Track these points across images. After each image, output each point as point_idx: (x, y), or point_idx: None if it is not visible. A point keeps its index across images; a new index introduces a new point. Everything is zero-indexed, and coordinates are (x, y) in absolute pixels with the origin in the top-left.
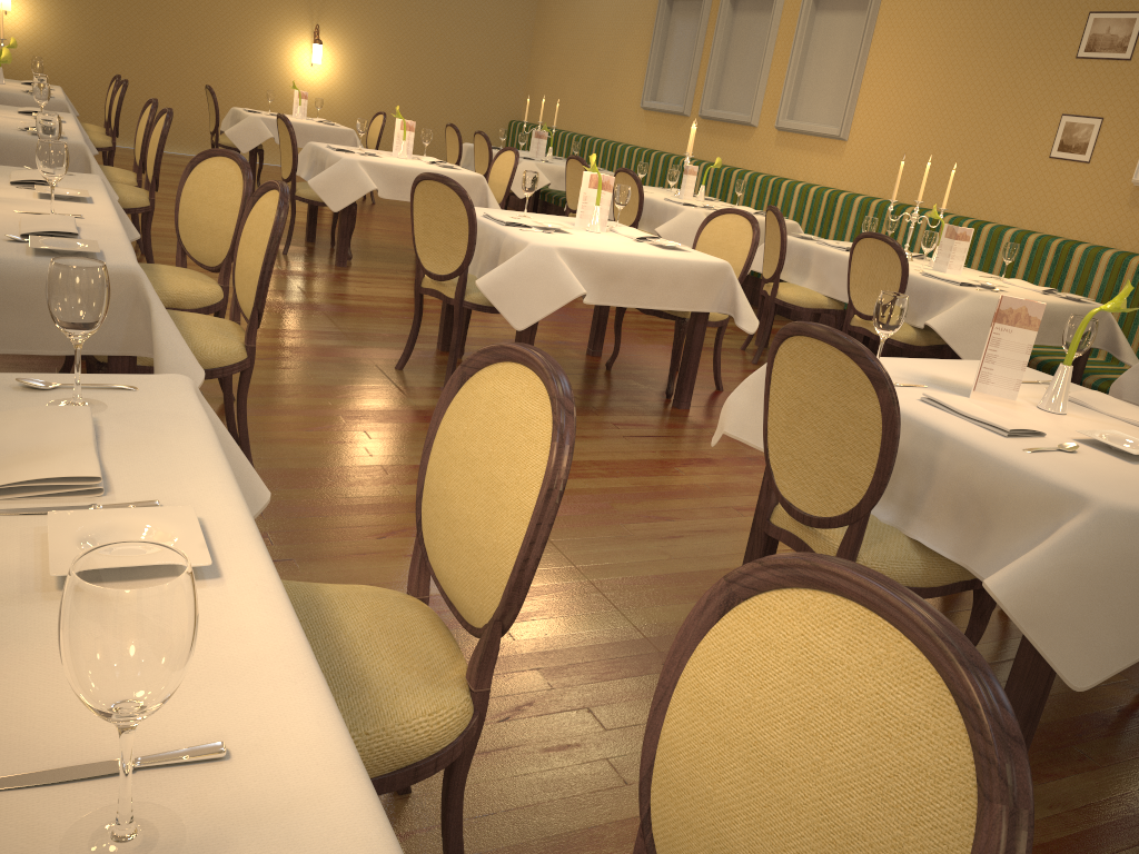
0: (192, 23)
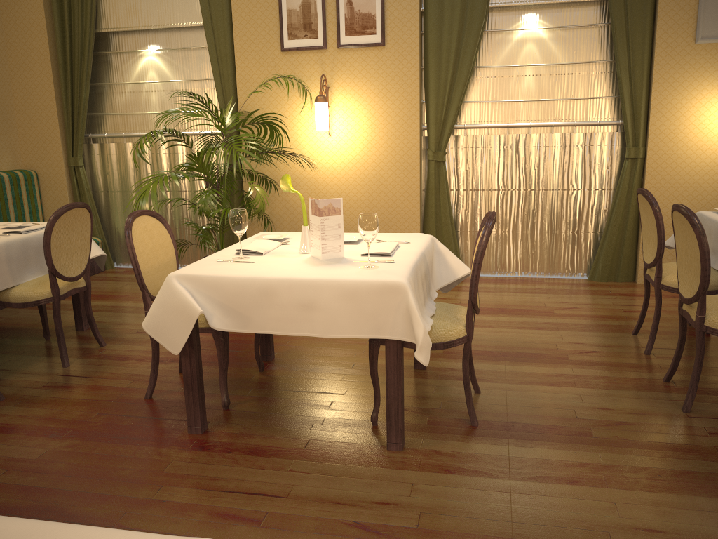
0: None
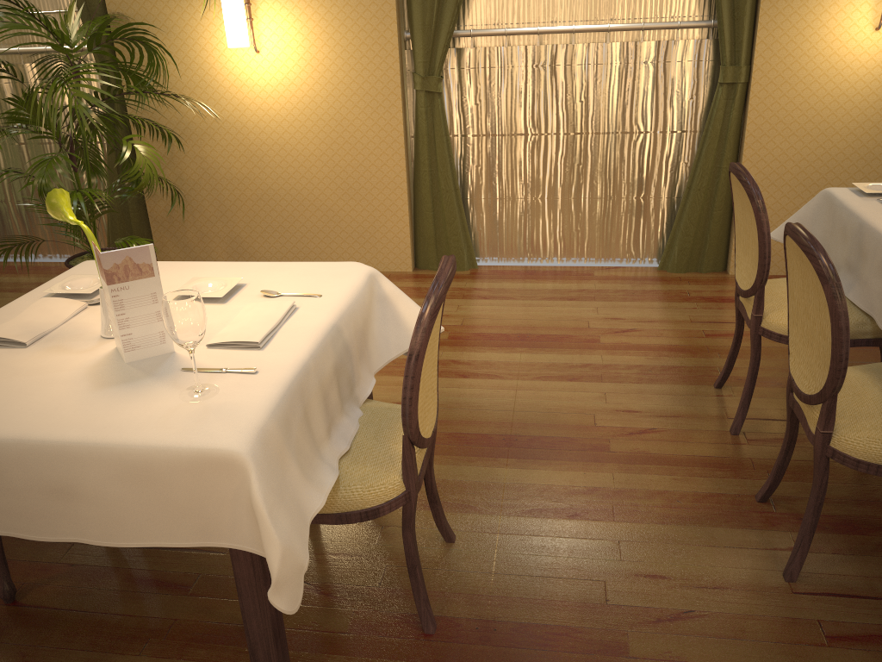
0: None
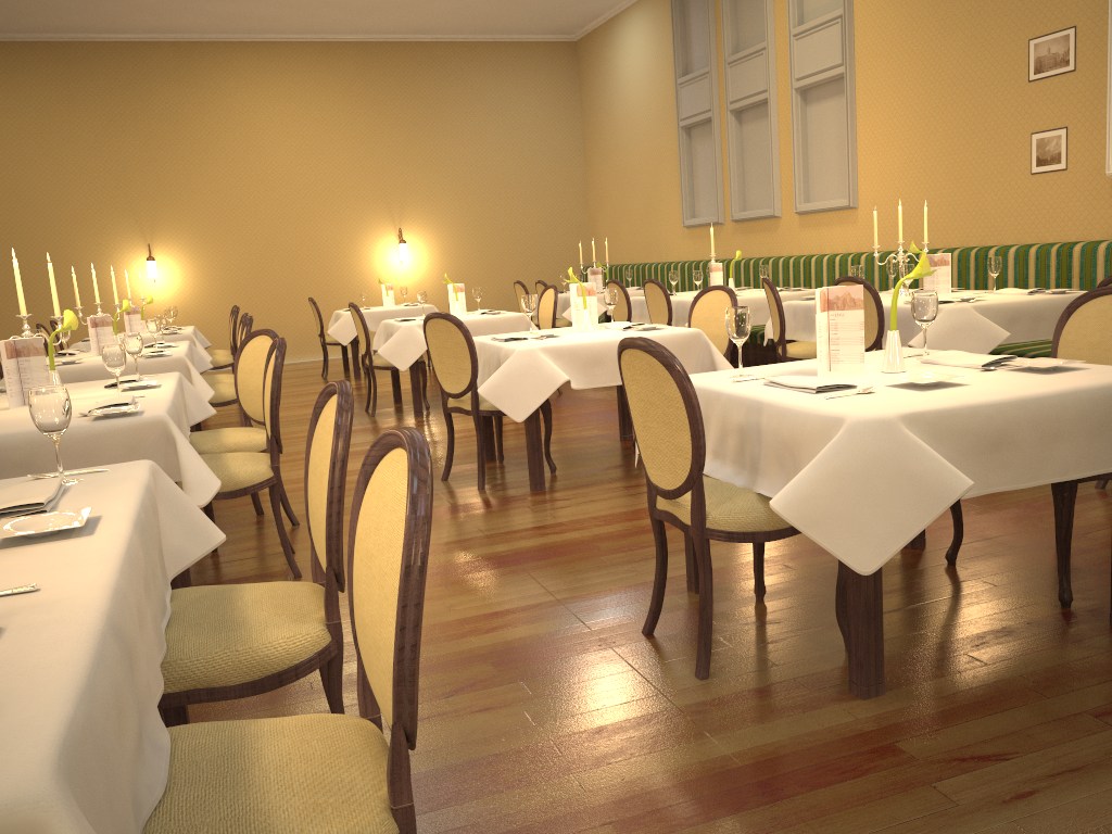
0: (299, 252)
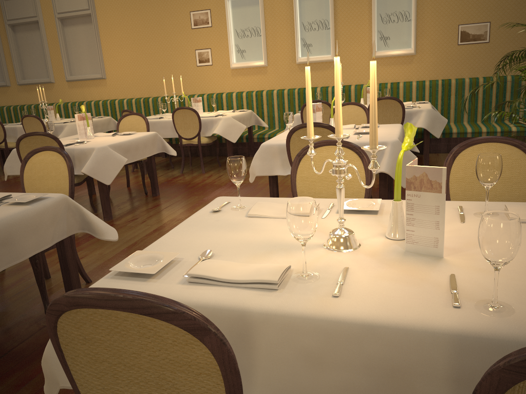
0: None
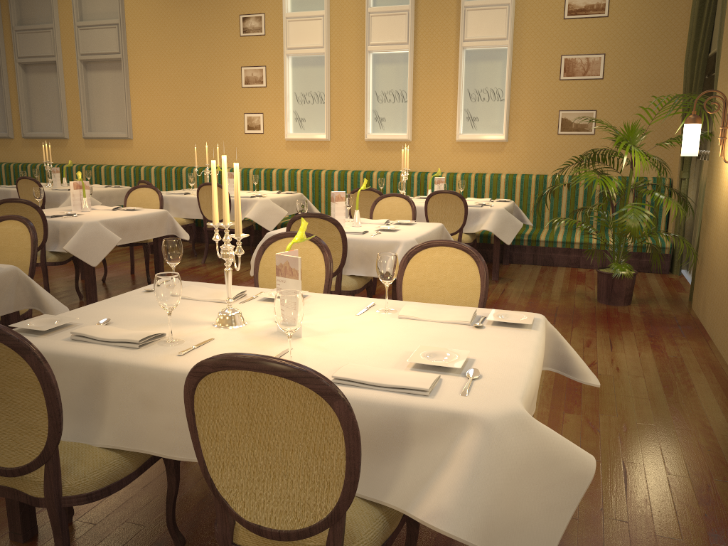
0: None
